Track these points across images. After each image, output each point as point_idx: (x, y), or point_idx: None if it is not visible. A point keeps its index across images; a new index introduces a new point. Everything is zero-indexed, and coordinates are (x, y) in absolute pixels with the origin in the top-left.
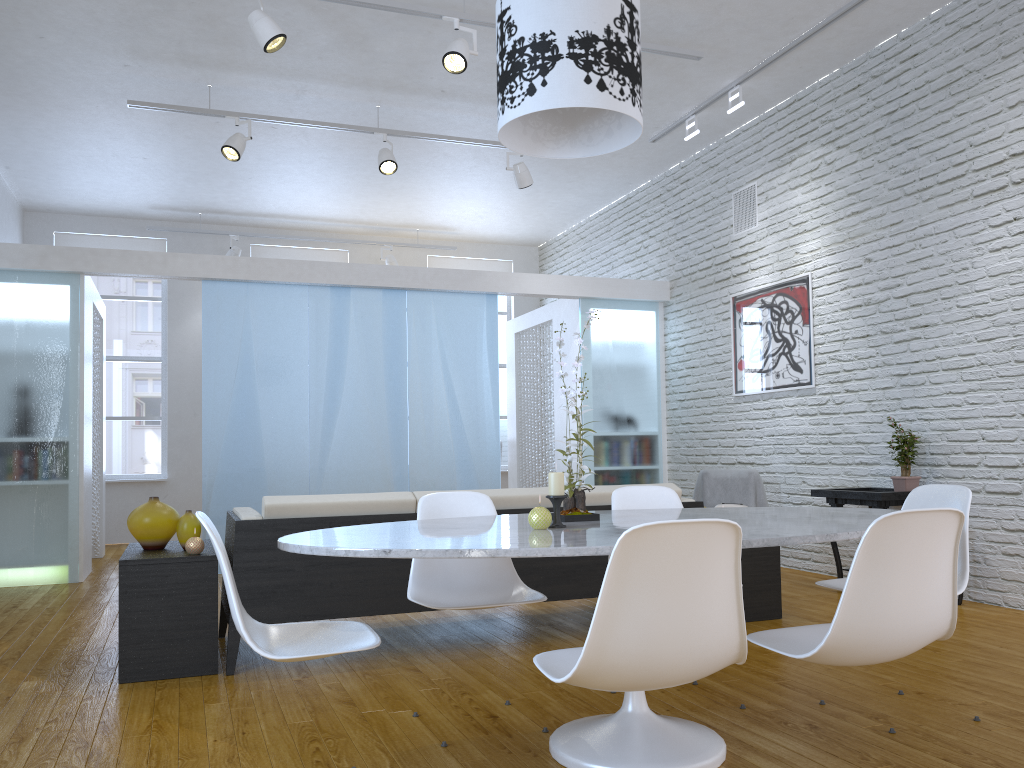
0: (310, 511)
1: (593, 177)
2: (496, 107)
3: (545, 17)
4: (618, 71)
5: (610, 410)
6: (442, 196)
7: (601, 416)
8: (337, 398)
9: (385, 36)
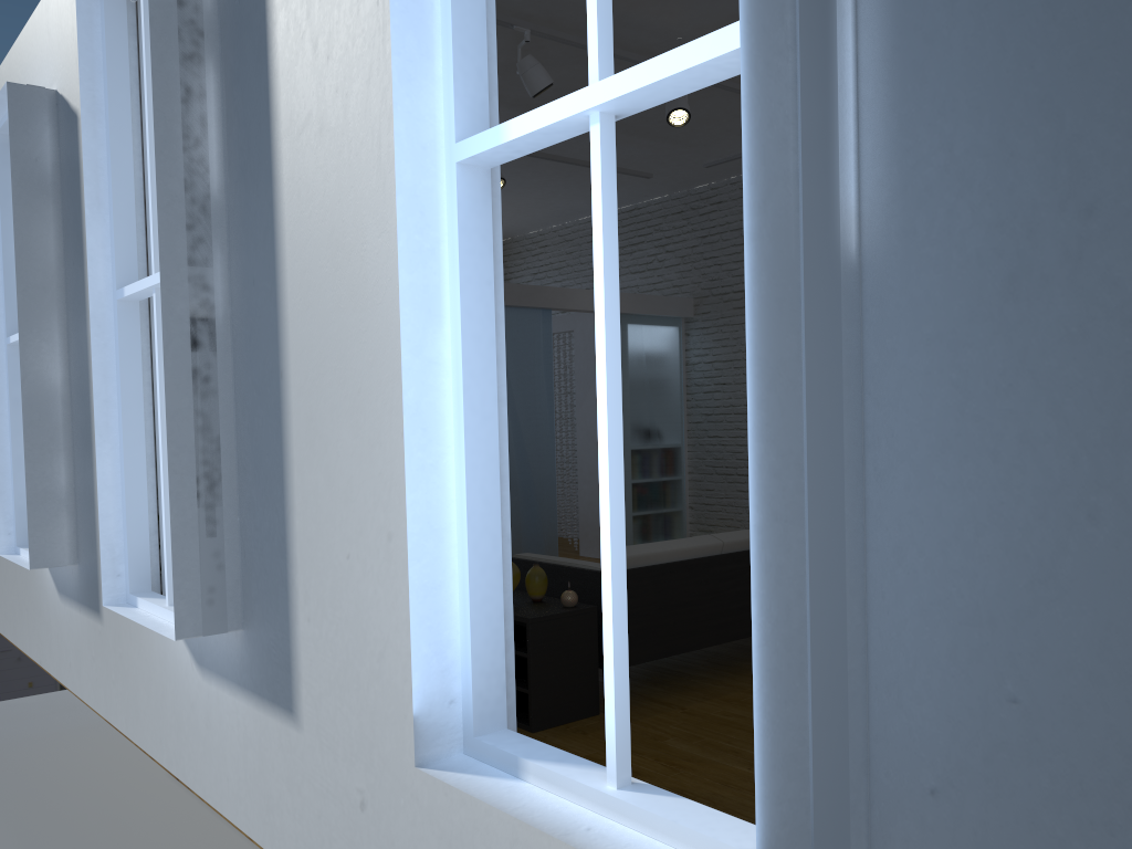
0: (655, 559)
1: (619, 189)
2: None
3: None
4: None
5: (644, 424)
6: None
7: (637, 430)
8: None
9: (561, 66)
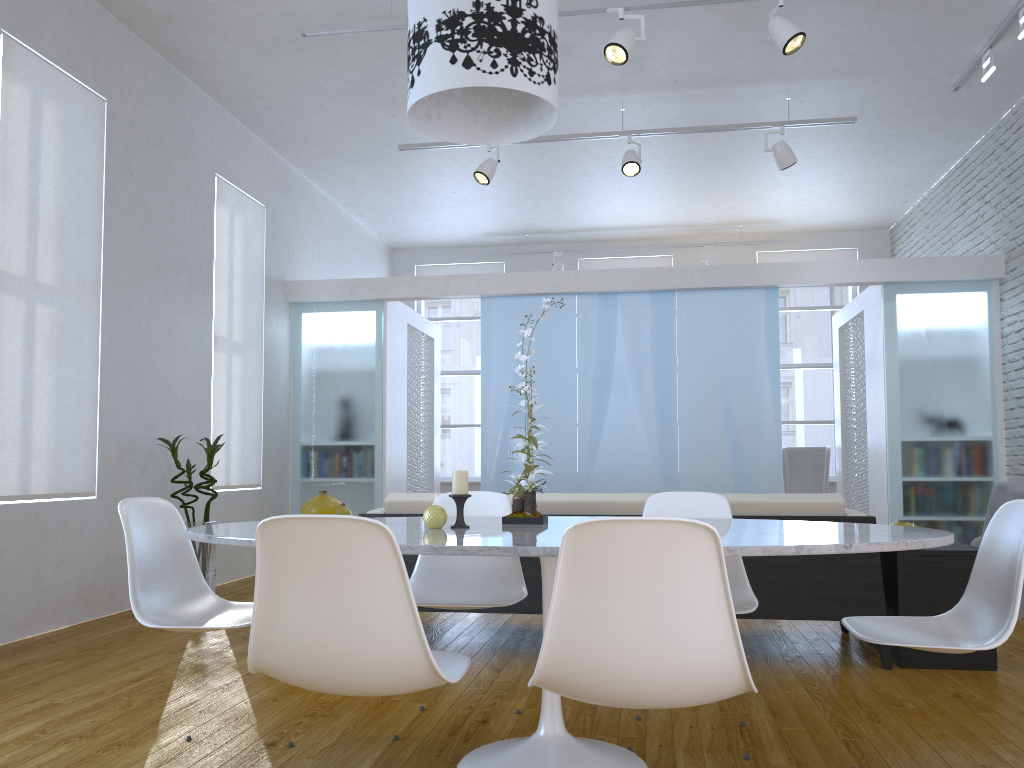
0: (424, 508)
1: (906, 143)
2: (743, 87)
3: (420, 5)
4: (489, 43)
5: (923, 411)
6: (744, 188)
7: (911, 418)
8: (604, 403)
9: (586, 40)
